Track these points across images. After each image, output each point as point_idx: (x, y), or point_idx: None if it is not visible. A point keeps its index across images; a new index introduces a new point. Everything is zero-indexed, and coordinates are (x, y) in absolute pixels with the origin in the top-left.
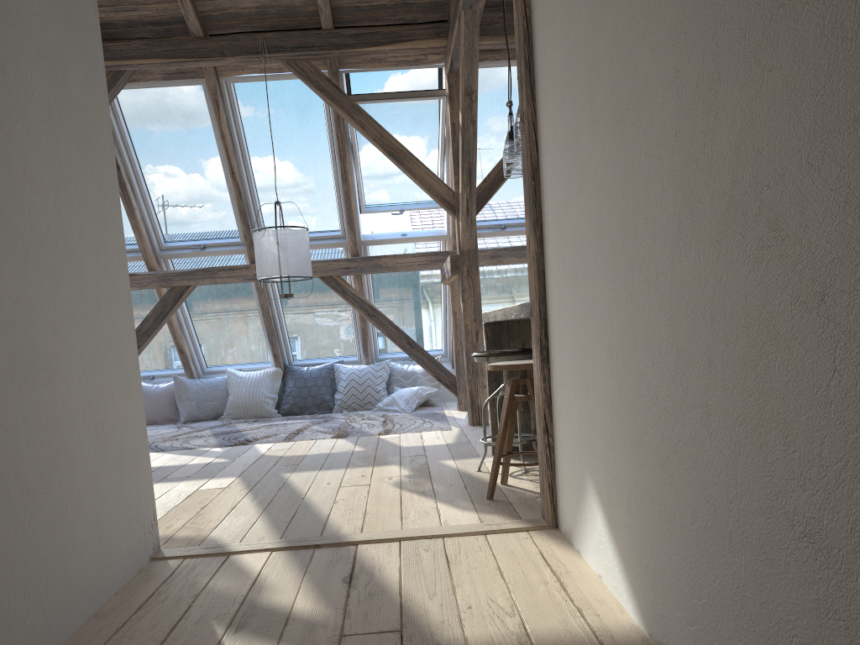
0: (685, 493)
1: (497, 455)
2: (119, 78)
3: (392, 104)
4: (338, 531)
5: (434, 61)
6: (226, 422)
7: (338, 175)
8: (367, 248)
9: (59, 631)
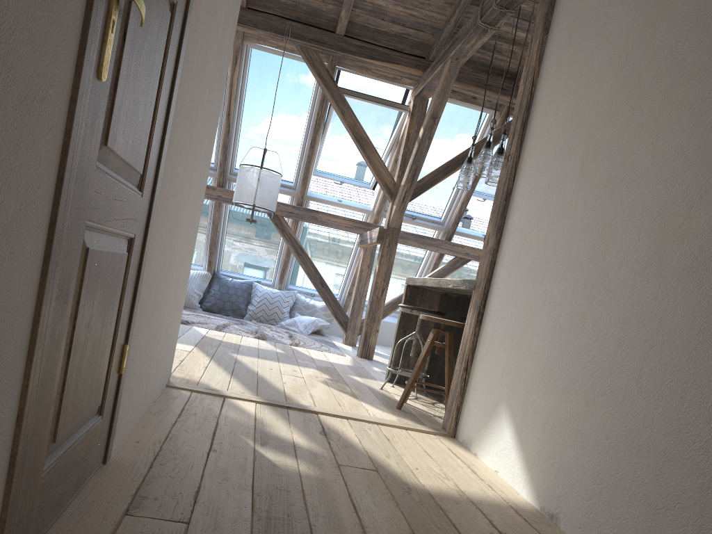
0: (605, 420)
1: (412, 379)
2: None
3: (367, 104)
4: (298, 402)
5: (406, 83)
6: None
7: (307, 142)
8: (309, 202)
9: (137, 414)
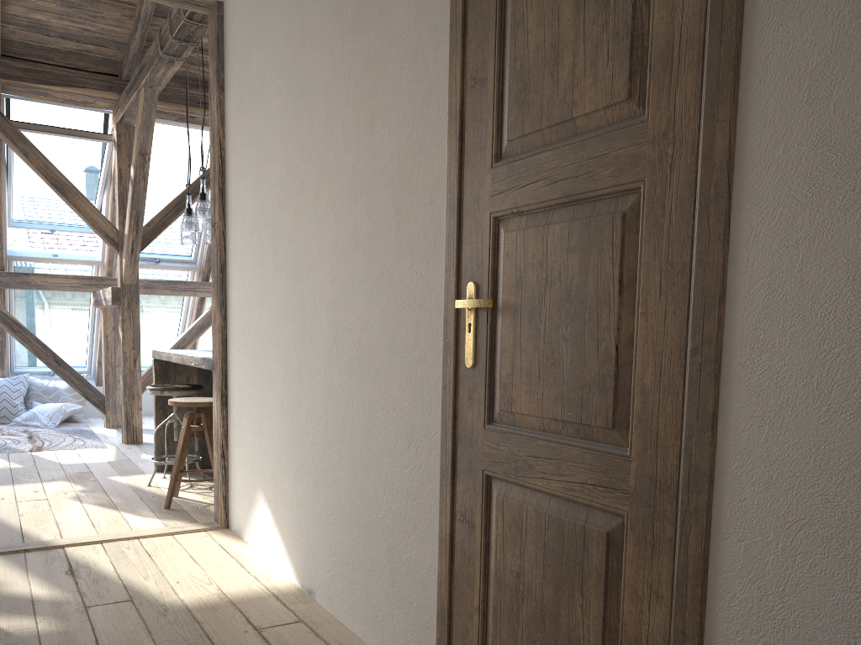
0: (328, 498)
1: (175, 473)
2: None
3: (57, 137)
4: (39, 538)
5: (102, 107)
6: None
7: None
8: (13, 262)
9: None
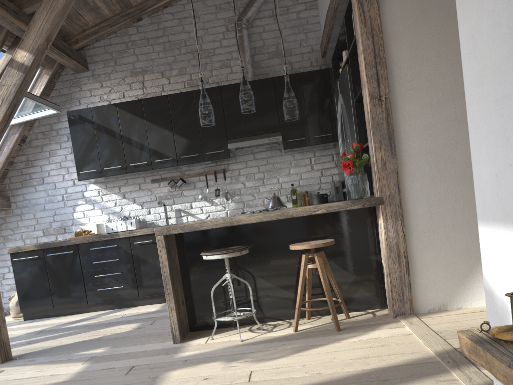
0: None
1: (333, 301)
2: None
3: None
4: (417, 358)
5: None
6: None
7: None
8: None
9: None
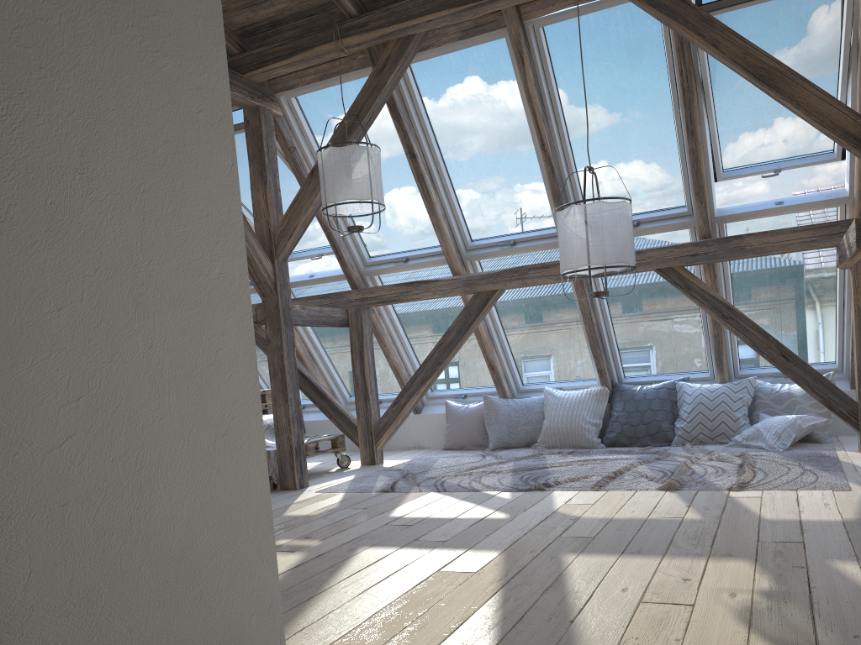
0: None
1: None
2: (408, 45)
3: (764, 7)
4: None
5: None
6: (537, 451)
7: (683, 129)
8: (723, 226)
9: None
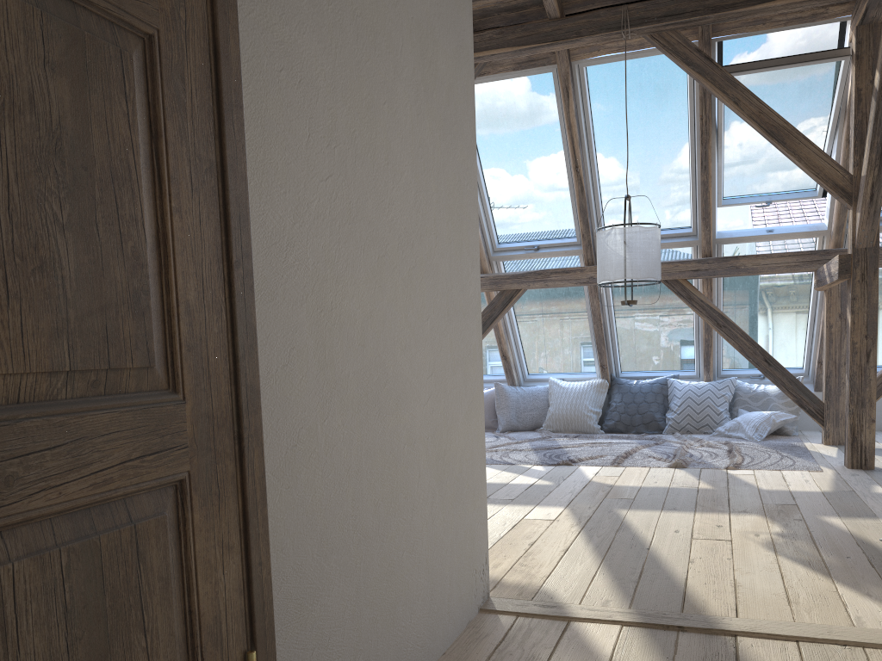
0: None
1: None
2: None
3: (775, 73)
4: (704, 608)
5: (837, 14)
6: (545, 434)
7: (696, 163)
8: (721, 247)
9: None
